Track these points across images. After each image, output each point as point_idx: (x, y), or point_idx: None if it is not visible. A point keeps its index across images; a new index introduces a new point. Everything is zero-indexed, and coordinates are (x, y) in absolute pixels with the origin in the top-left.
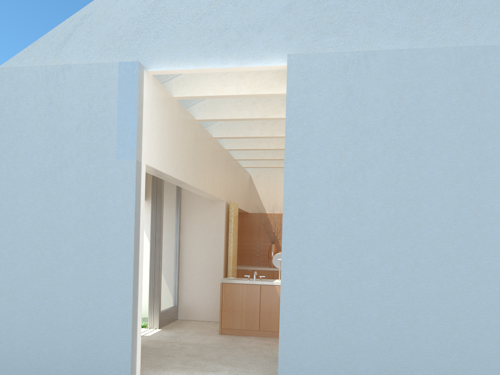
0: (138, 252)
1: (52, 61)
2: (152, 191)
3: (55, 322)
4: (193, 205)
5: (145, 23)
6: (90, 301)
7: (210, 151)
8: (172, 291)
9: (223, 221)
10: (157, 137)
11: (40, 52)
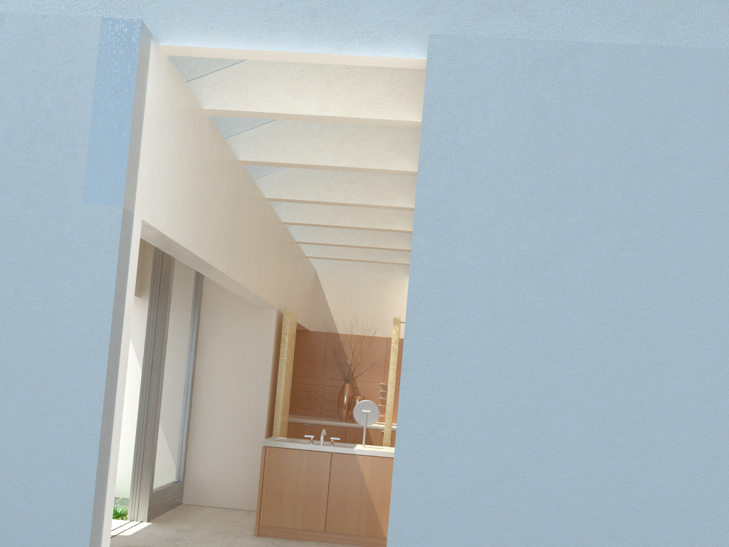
0: (115, 387)
1: None
2: (152, 281)
3: None
4: (222, 311)
5: None
6: (6, 481)
7: (258, 220)
8: (176, 455)
9: (271, 341)
10: (169, 174)
11: None
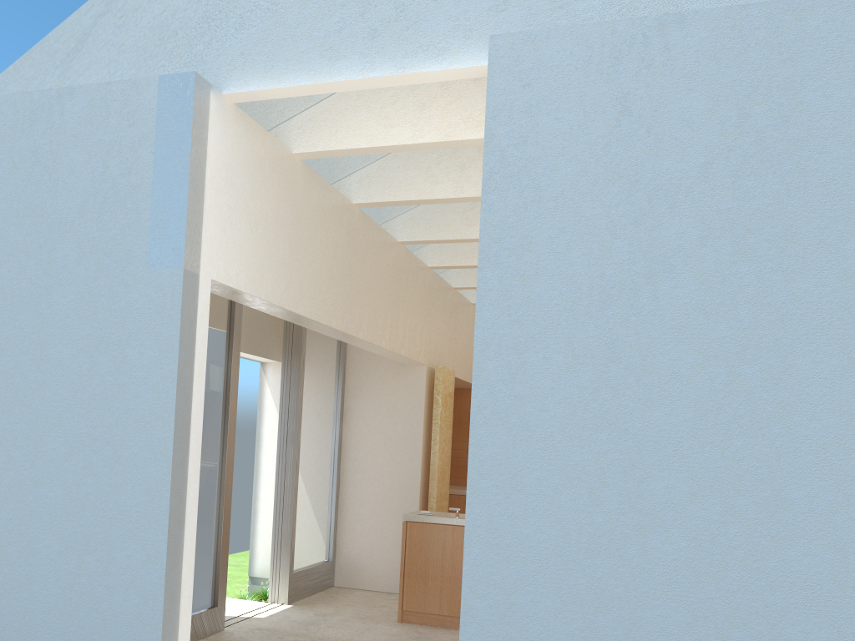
0: (187, 456)
1: (54, 86)
2: (284, 344)
3: (26, 592)
4: (368, 371)
5: (220, 1)
6: (88, 554)
7: (388, 267)
8: (323, 533)
9: (421, 402)
10: (247, 228)
11: (34, 72)
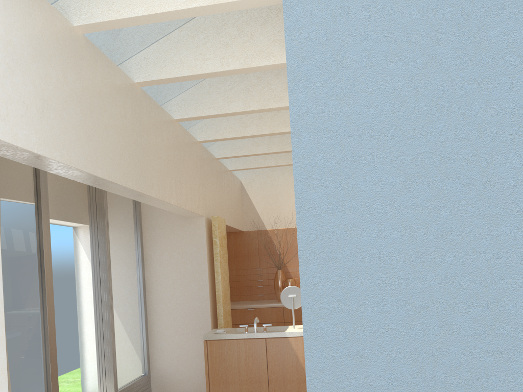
0: None
1: None
2: (90, 209)
3: None
4: (159, 226)
5: None
6: None
7: (169, 139)
8: (138, 354)
9: (204, 245)
10: (32, 90)
11: None
